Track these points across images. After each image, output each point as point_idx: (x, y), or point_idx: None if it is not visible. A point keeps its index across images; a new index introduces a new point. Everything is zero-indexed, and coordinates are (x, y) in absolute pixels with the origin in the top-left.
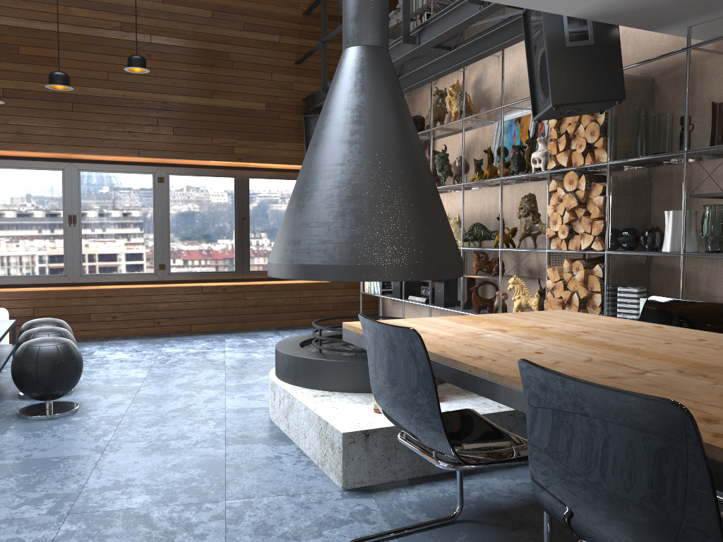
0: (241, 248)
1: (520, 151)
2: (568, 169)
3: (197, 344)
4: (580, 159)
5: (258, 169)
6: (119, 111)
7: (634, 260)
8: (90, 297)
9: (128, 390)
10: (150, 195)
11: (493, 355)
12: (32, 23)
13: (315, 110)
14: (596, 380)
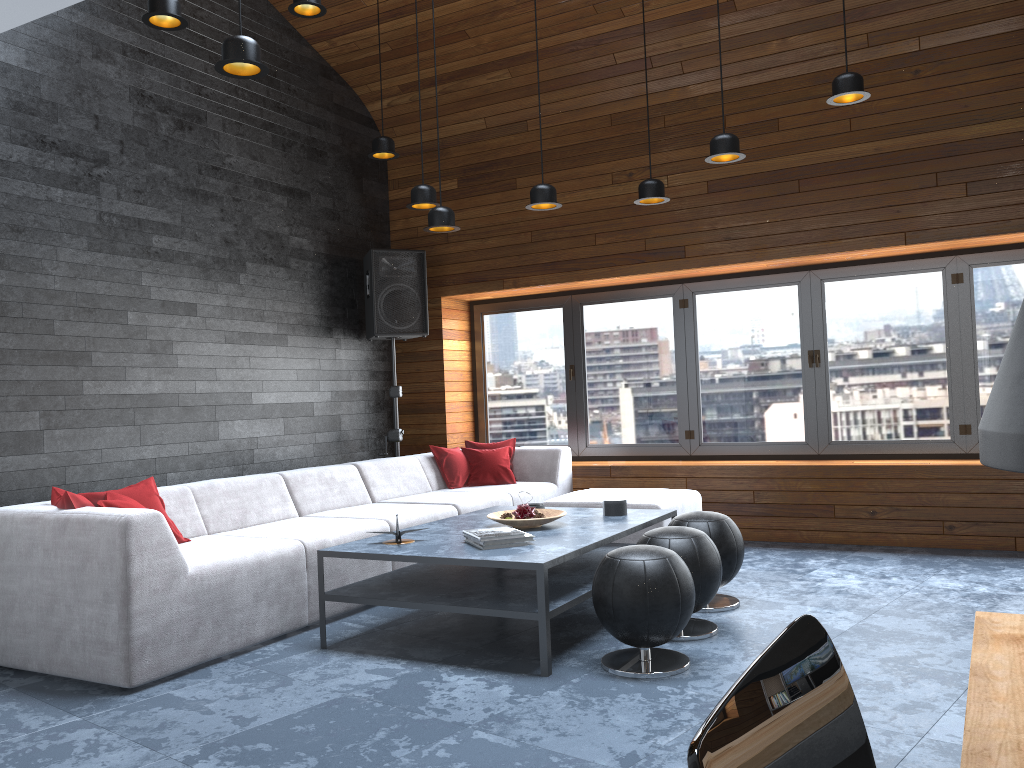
0: None
1: None
2: None
3: (1003, 577)
4: None
5: None
6: (870, 176)
7: None
8: (832, 478)
9: None
10: (938, 307)
11: None
12: (740, 80)
13: None
14: None
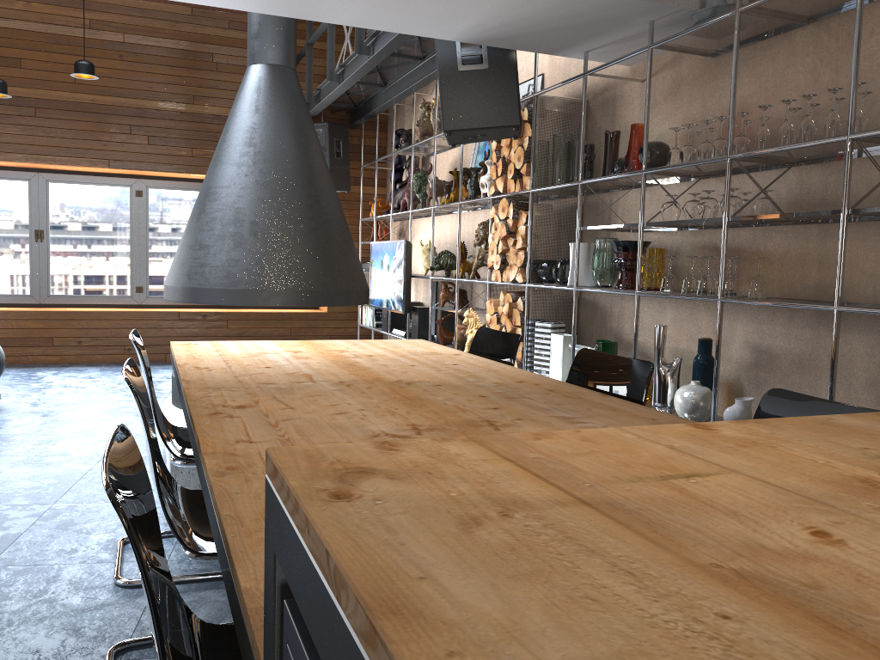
0: None
1: None
2: (504, 196)
3: (160, 374)
4: (512, 186)
5: None
6: (87, 117)
7: (561, 294)
8: (53, 319)
9: (48, 413)
10: (126, 210)
11: (222, 367)
12: None
13: None
14: (246, 384)
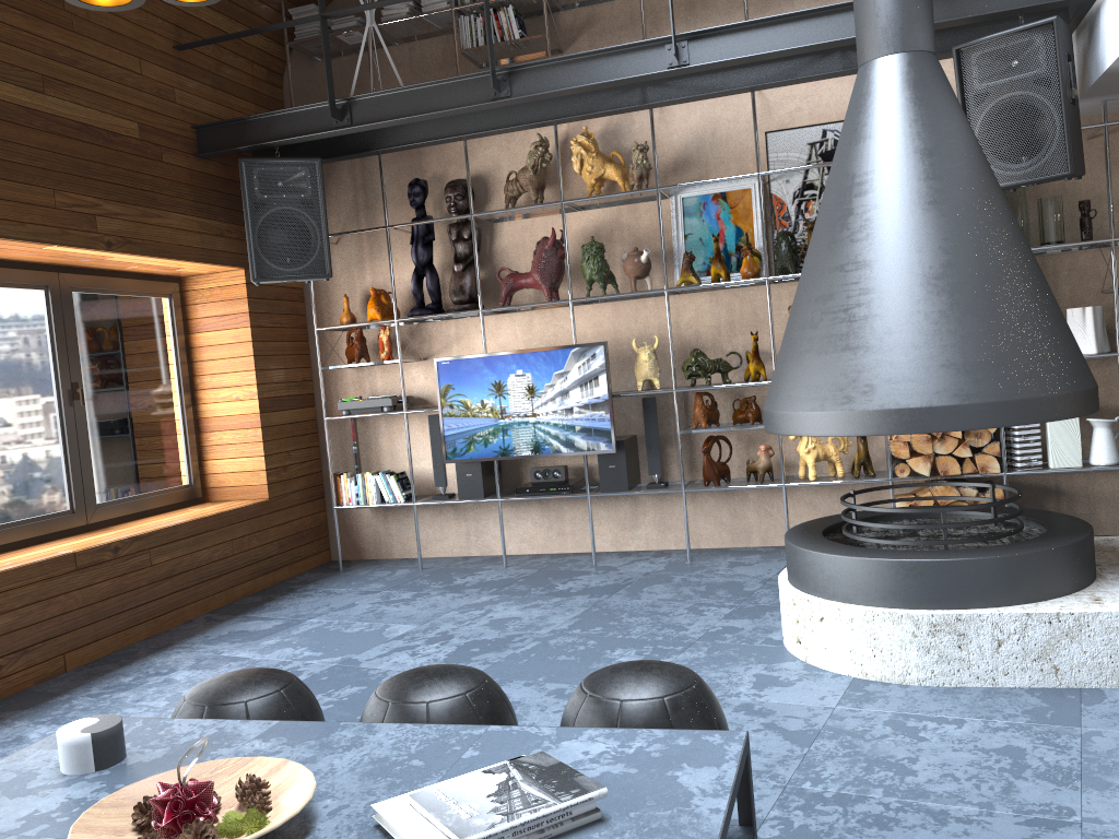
0: (78, 455)
1: (741, 241)
2: None
3: None
4: None
5: (87, 270)
6: None
7: None
8: None
9: None
10: None
11: None
12: None
13: (244, 151)
14: None
